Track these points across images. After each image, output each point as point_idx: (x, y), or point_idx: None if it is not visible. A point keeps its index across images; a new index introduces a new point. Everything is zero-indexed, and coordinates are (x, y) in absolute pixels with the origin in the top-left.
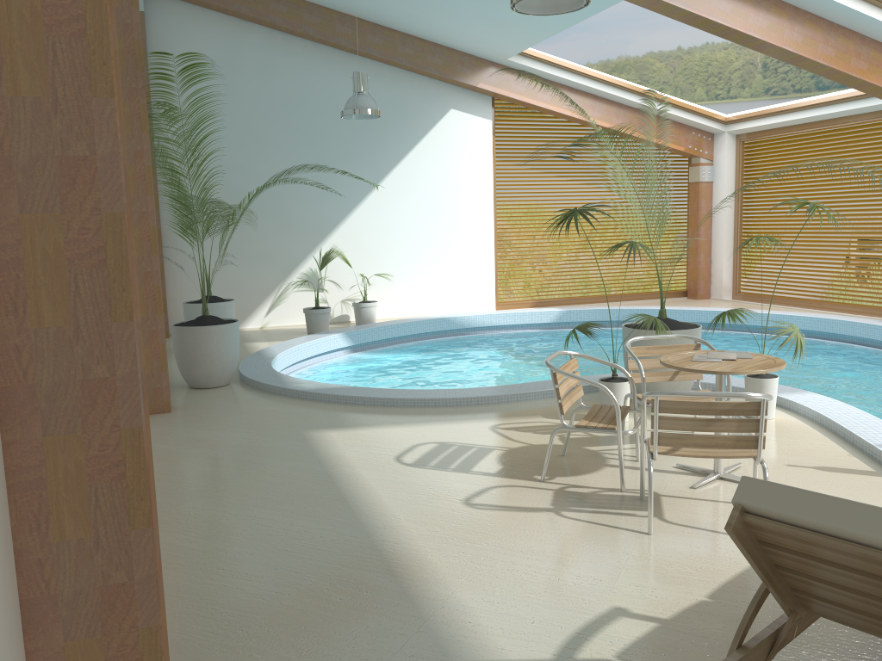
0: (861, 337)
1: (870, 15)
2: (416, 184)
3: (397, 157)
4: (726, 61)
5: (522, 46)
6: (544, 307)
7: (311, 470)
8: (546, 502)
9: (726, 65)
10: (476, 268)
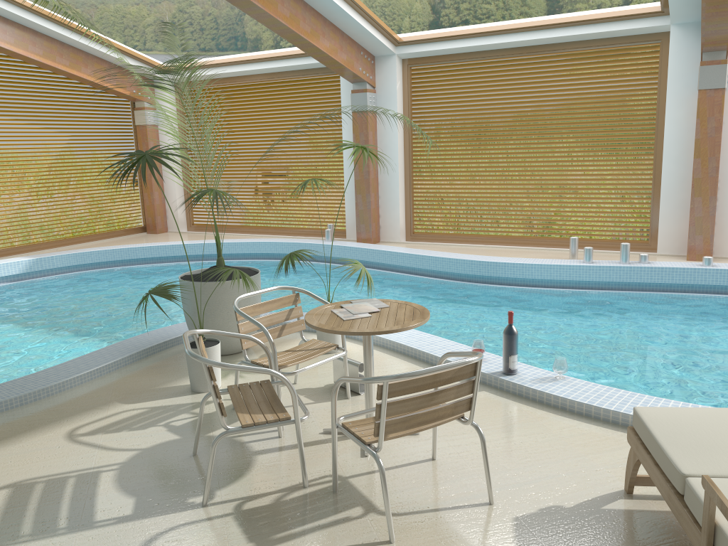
0: (311, 255)
1: None
2: None
3: None
4: (139, 16)
5: None
6: (5, 257)
7: None
8: (239, 538)
9: (140, 20)
10: None
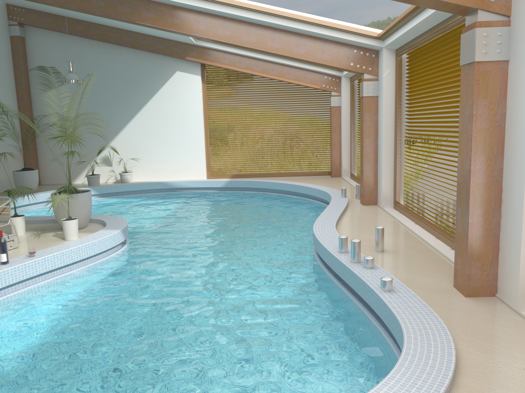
0: None
1: (257, 19)
2: (159, 111)
3: (148, 98)
4: None
5: (188, 38)
6: (235, 178)
7: None
8: None
9: None
10: (194, 156)
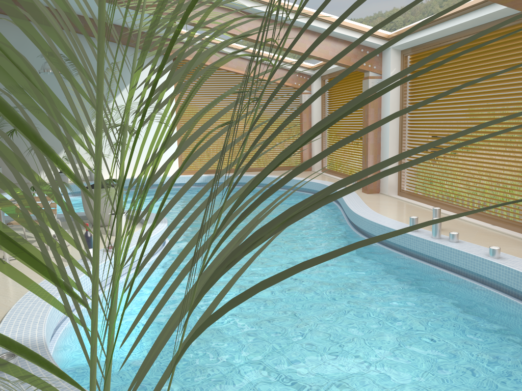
0: None
1: (279, 15)
2: None
3: (117, 91)
4: None
5: None
6: (209, 174)
7: None
8: None
9: None
10: (166, 151)
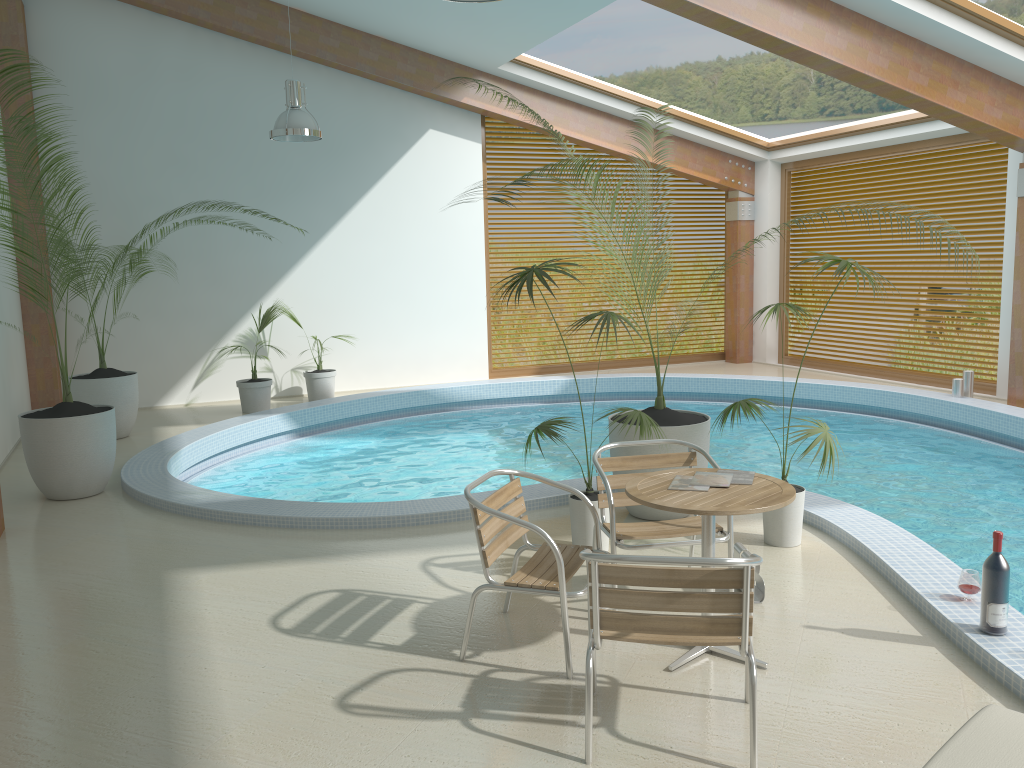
0: (926, 415)
1: (930, 17)
2: (386, 223)
3: (361, 189)
4: (774, 75)
5: (513, 52)
6: (550, 374)
7: (143, 642)
8: (456, 700)
9: (774, 80)
10: (464, 326)
